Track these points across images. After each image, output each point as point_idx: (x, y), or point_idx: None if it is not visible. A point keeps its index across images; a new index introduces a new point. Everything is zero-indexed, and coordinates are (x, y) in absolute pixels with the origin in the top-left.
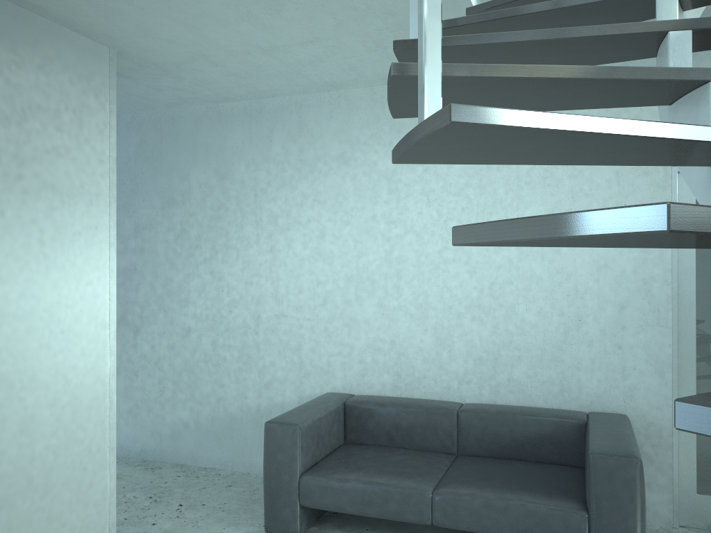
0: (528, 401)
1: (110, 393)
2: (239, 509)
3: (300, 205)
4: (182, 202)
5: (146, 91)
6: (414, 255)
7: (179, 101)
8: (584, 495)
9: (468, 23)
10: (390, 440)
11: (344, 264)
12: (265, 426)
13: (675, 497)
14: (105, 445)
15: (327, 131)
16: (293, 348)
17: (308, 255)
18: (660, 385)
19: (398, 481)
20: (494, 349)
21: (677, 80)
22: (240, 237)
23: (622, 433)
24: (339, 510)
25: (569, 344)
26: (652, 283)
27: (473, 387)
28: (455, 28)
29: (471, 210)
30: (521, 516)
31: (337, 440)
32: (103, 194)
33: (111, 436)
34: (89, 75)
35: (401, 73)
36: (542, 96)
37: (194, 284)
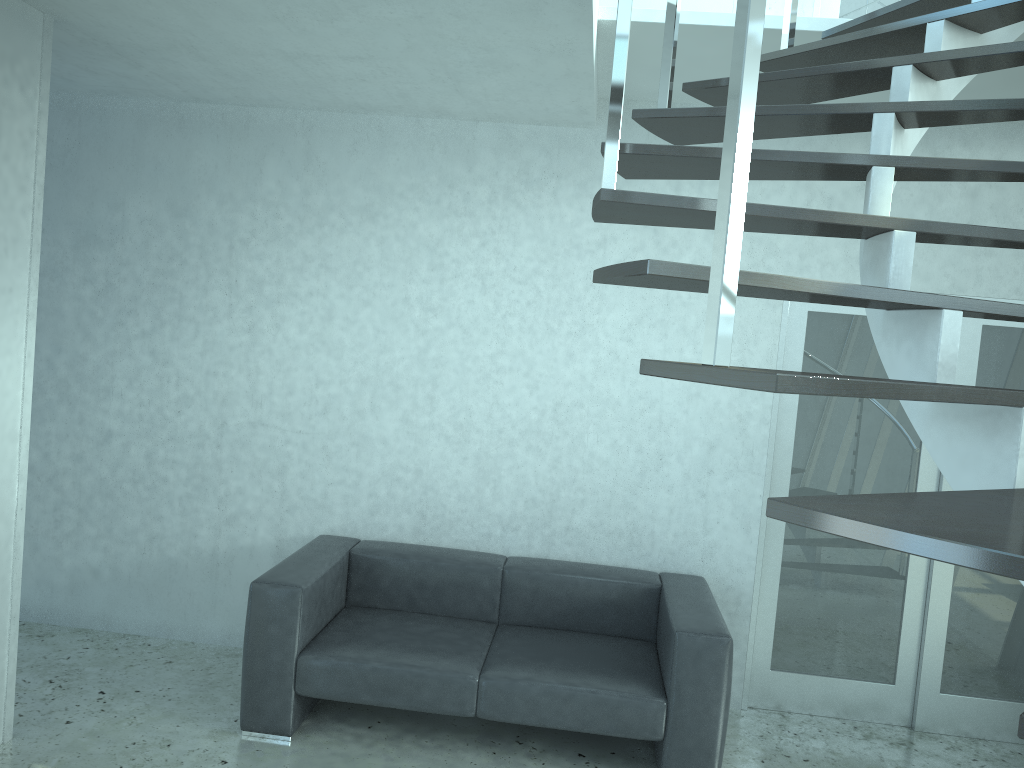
0: (589, 556)
1: (15, 537)
2: (193, 696)
3: (300, 270)
4: (111, 243)
5: (72, 72)
6: (457, 357)
7: (119, 90)
8: (659, 677)
9: (659, 154)
10: (410, 603)
11: (358, 359)
12: (252, 587)
13: (747, 674)
14: (5, 612)
15: (348, 170)
16: (273, 470)
17: (306, 342)
18: (745, 543)
19: (434, 663)
20: (552, 488)
21: (915, 305)
22: (202, 306)
23: (706, 604)
24: (352, 700)
25: (645, 488)
26: (748, 420)
27: (521, 536)
28: (642, 155)
29: (540, 306)
30: (588, 706)
31: (339, 602)
32: (23, 240)
33: (14, 600)
34: (14, 55)
35: (658, 273)
36: (775, 295)
37: (122, 367)
